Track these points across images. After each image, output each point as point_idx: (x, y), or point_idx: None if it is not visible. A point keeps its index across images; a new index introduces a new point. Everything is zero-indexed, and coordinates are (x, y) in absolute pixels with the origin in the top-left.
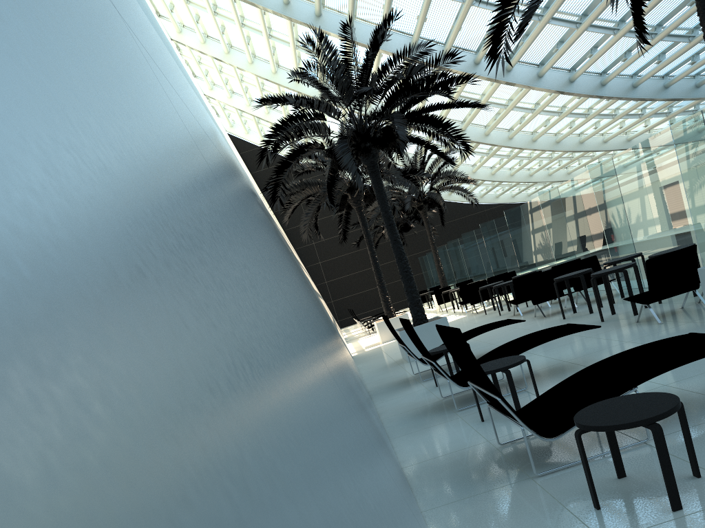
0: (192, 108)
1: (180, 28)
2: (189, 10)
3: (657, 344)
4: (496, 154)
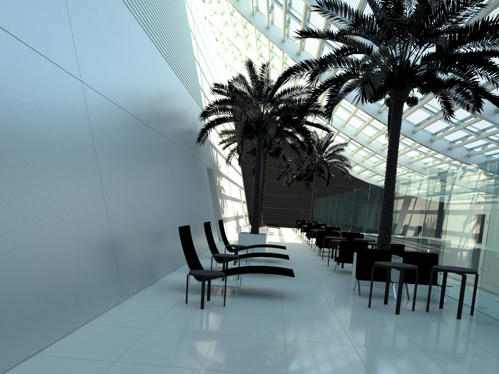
0: (131, 100)
1: (213, 13)
2: (218, 7)
3: (273, 267)
4: (376, 155)
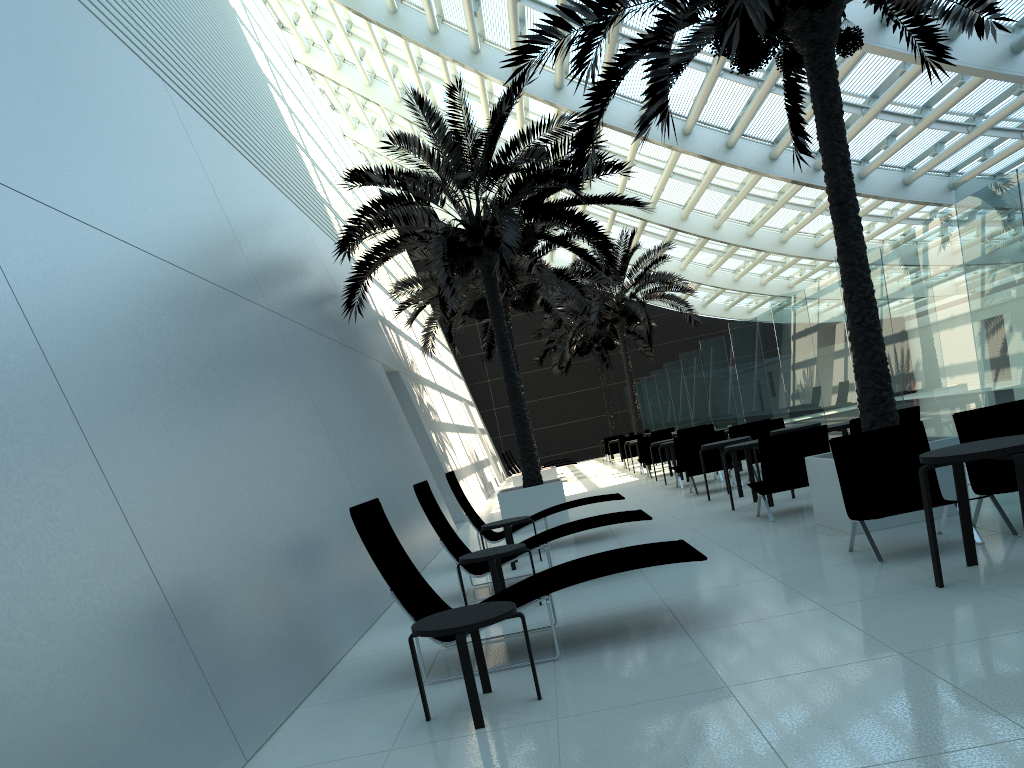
0: (139, 217)
1: (309, 46)
2: (316, 26)
3: (632, 548)
4: (736, 254)
